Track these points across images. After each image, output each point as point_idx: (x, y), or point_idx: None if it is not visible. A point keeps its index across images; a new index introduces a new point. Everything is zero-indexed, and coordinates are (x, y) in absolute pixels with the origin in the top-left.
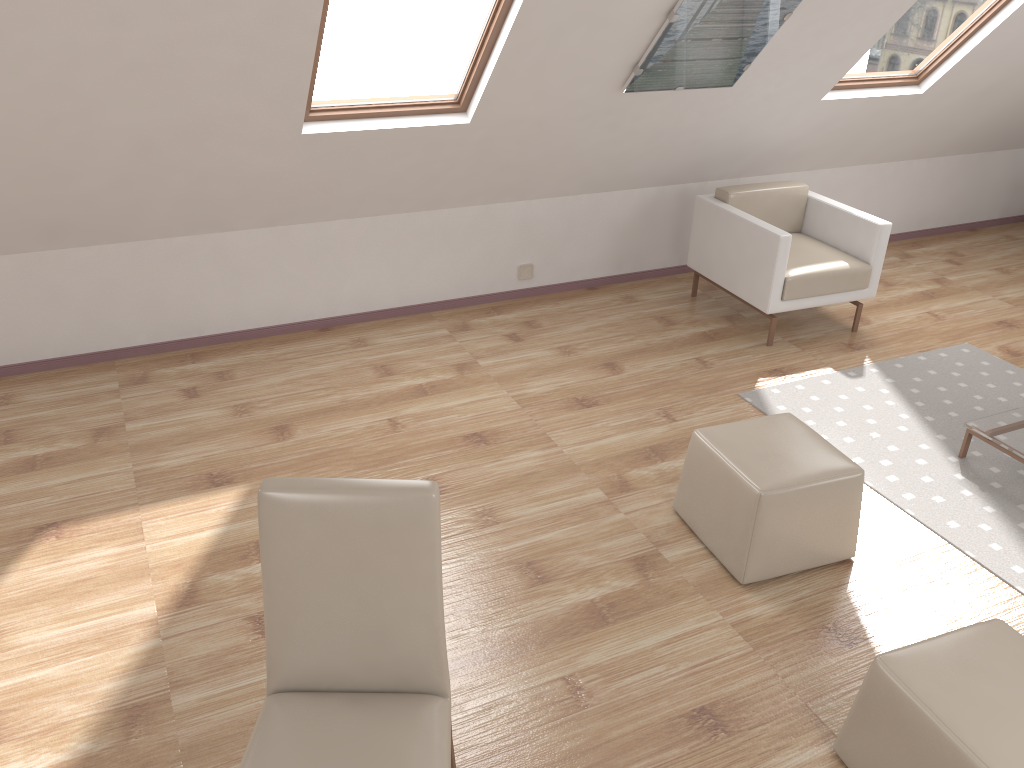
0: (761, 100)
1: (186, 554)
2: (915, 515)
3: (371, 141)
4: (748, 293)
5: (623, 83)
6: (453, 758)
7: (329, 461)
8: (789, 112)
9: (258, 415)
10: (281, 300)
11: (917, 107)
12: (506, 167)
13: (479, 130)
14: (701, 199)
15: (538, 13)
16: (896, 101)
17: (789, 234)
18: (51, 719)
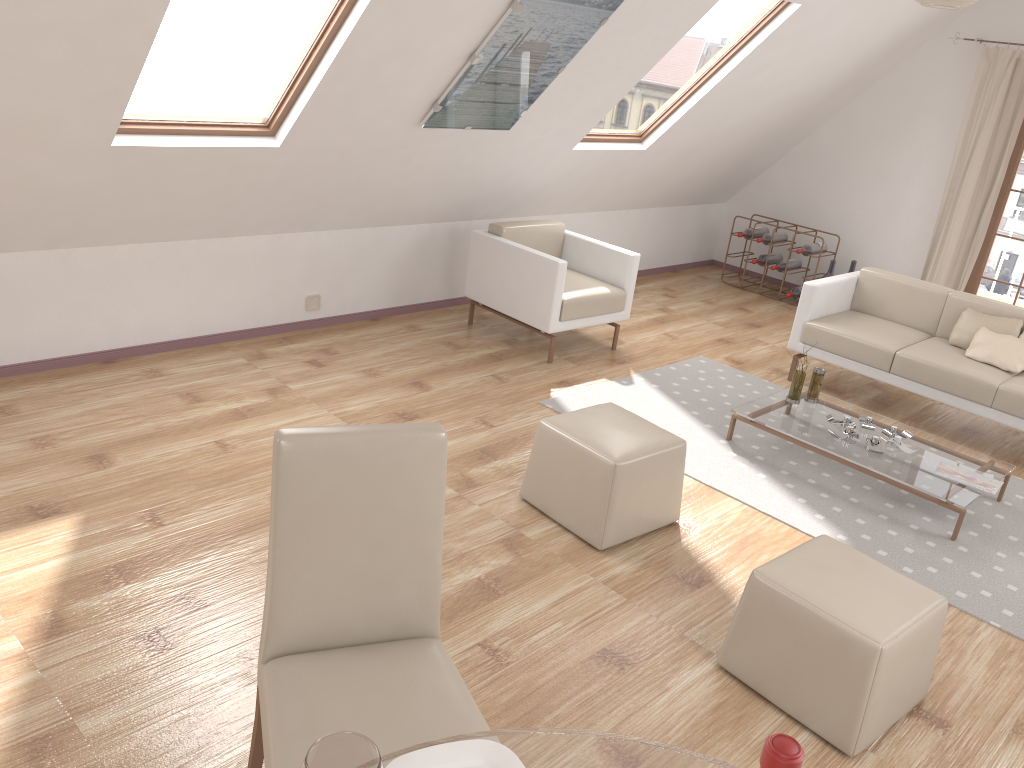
0: (528, 145)
1: (34, 586)
2: (711, 485)
3: (180, 159)
4: (529, 316)
5: (421, 119)
6: None
7: (166, 484)
8: (547, 158)
9: (64, 446)
10: (60, 330)
11: (640, 162)
12: (303, 195)
13: (286, 155)
14: (477, 233)
15: (363, 43)
16: (626, 155)
17: (565, 261)
18: None
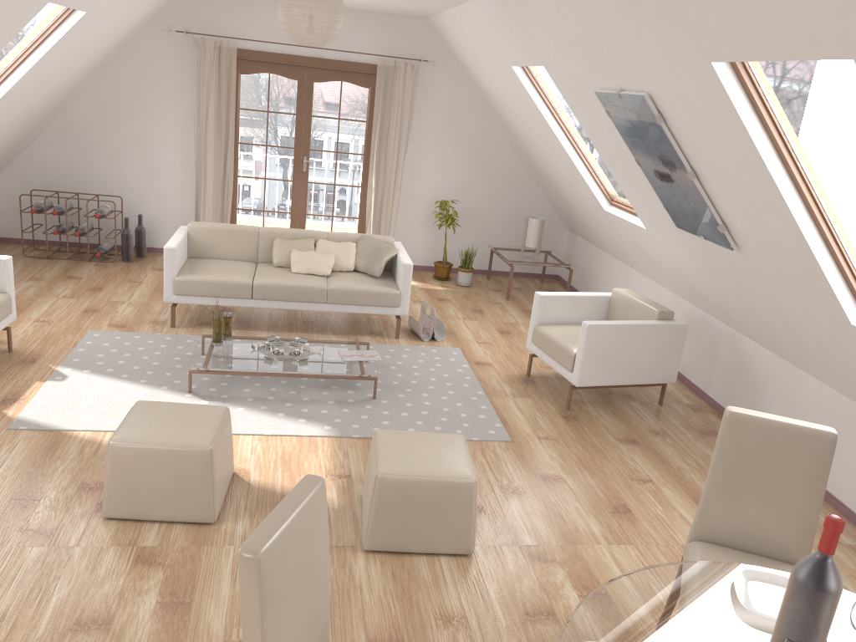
0: None
1: None
2: None
3: None
4: None
5: None
6: None
7: None
8: None
9: None
10: None
11: None
12: None
13: None
14: None
15: None
16: None
17: None
18: None
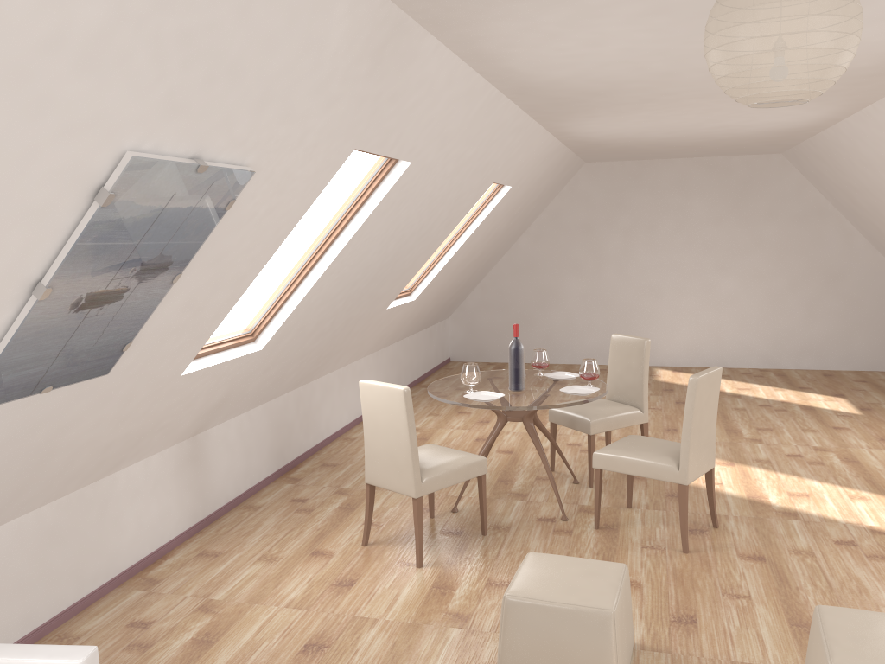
0: None
1: None
2: None
3: None
4: None
5: None
6: (681, 511)
7: None
8: None
9: None
10: None
11: None
12: None
13: None
14: None
15: None
16: None
17: None
18: (797, 502)
